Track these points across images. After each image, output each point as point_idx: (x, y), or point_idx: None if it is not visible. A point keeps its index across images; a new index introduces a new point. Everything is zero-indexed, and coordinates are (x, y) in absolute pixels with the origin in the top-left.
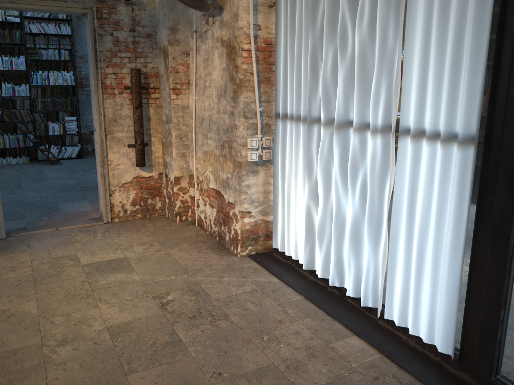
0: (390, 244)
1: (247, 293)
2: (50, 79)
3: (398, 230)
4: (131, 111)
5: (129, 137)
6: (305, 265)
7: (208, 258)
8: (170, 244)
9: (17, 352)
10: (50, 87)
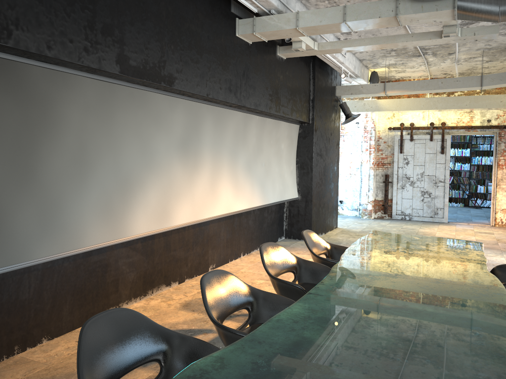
0: None
1: None
2: (482, 161)
3: None
4: None
5: None
6: None
7: None
8: None
9: (447, 237)
10: (482, 165)
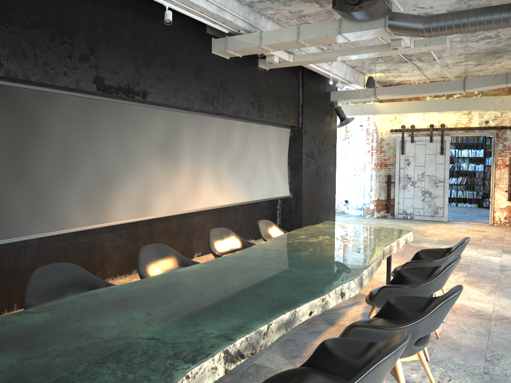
0: None
1: None
2: None
3: None
4: (508, 175)
5: (506, 187)
6: None
7: None
8: (509, 231)
9: (436, 234)
10: None
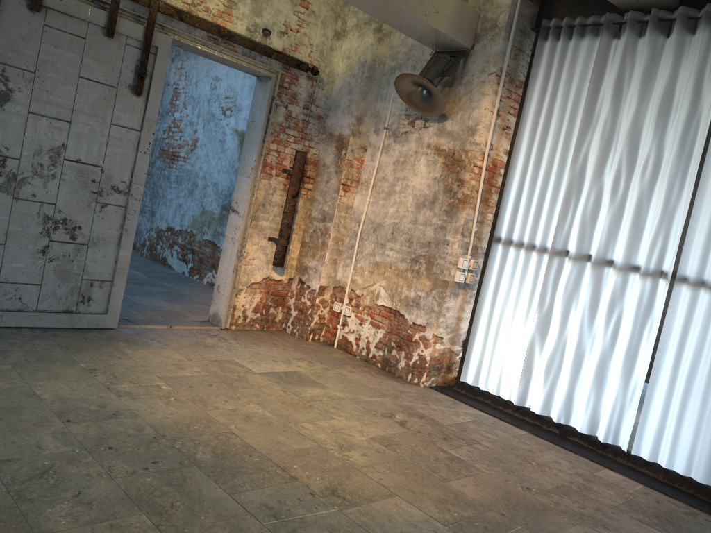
0: (650, 381)
1: (471, 423)
2: None
3: (659, 368)
4: (281, 198)
5: (272, 229)
6: (517, 400)
7: (391, 384)
8: (332, 364)
9: (306, 452)
10: None
